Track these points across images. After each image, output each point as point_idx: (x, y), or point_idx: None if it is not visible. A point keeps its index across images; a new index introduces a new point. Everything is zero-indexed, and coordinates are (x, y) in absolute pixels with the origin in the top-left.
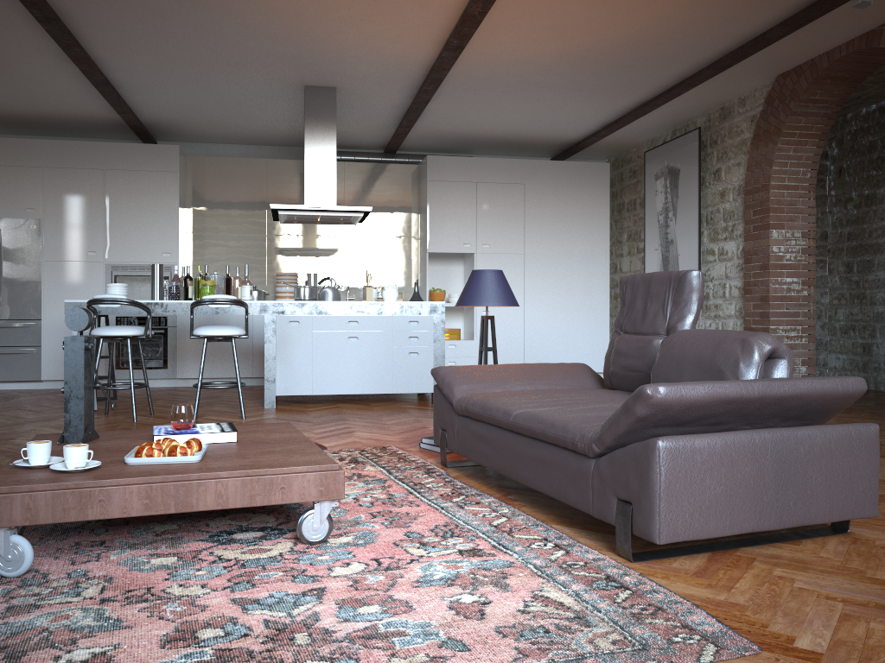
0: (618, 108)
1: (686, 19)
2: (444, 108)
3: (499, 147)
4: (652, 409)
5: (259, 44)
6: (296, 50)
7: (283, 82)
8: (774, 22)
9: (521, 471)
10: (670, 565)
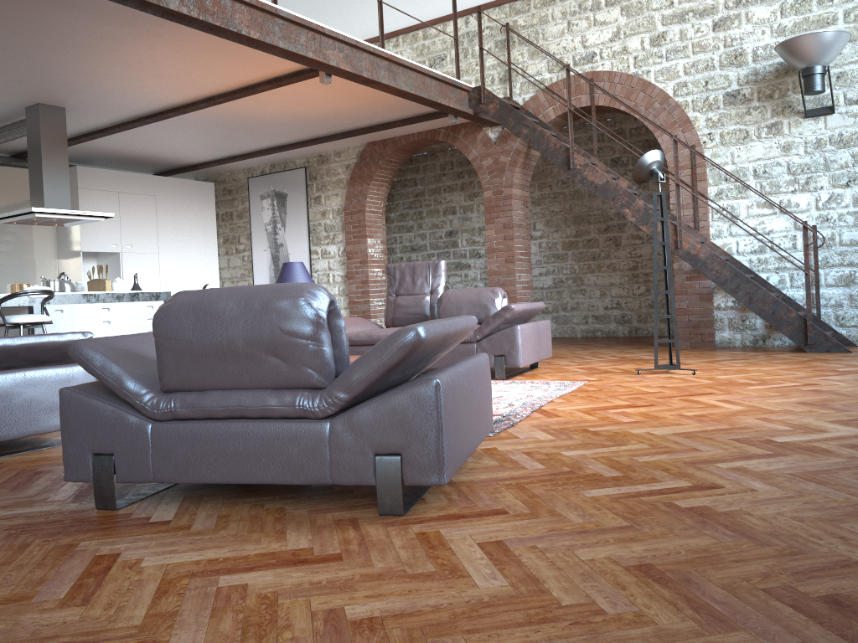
0: (255, 147)
1: (360, 110)
2: (129, 132)
3: (125, 162)
4: (511, 314)
5: (59, 74)
6: (82, 82)
7: (23, 98)
8: (397, 119)
9: None
10: (516, 378)
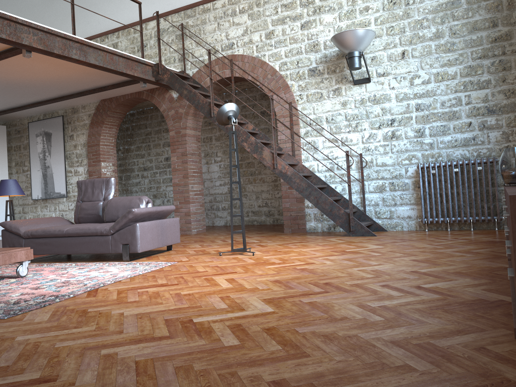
0: (24, 102)
1: (78, 77)
2: None
3: None
4: (133, 215)
5: None
6: None
7: None
8: (109, 84)
9: (72, 249)
10: (139, 260)
